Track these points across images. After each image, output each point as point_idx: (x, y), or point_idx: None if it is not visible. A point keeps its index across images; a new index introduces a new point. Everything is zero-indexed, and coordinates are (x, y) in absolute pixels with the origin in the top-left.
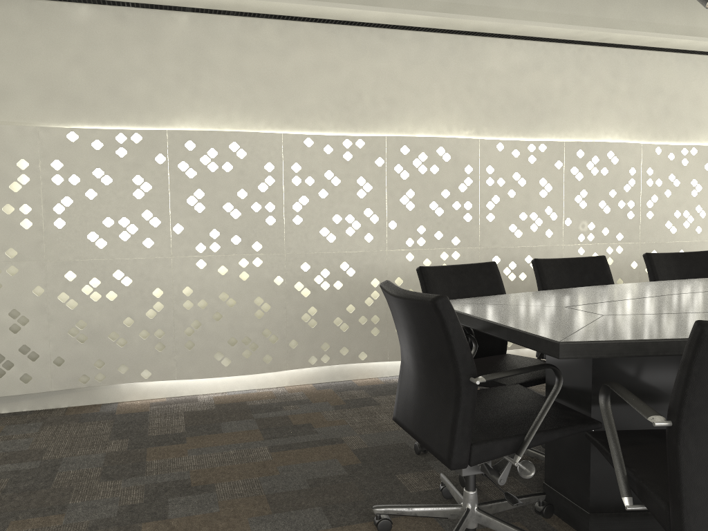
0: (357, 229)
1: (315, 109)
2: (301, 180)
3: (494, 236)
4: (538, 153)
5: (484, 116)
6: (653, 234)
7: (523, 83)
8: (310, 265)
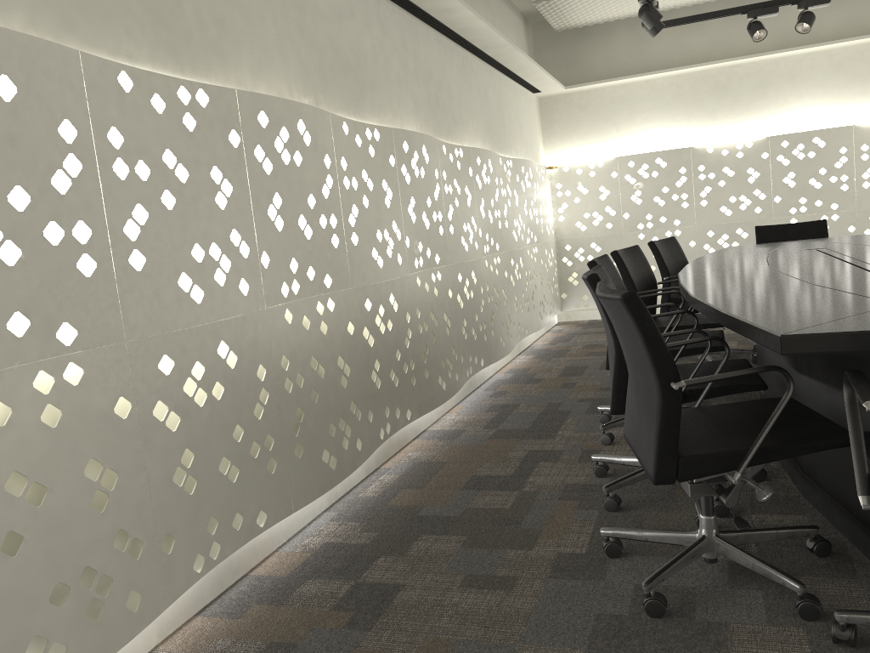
0: (229, 272)
1: (114, 10)
2: (129, 169)
3: (362, 269)
4: (375, 142)
5: (319, 77)
6: (456, 253)
7: (343, 34)
8: (173, 360)
